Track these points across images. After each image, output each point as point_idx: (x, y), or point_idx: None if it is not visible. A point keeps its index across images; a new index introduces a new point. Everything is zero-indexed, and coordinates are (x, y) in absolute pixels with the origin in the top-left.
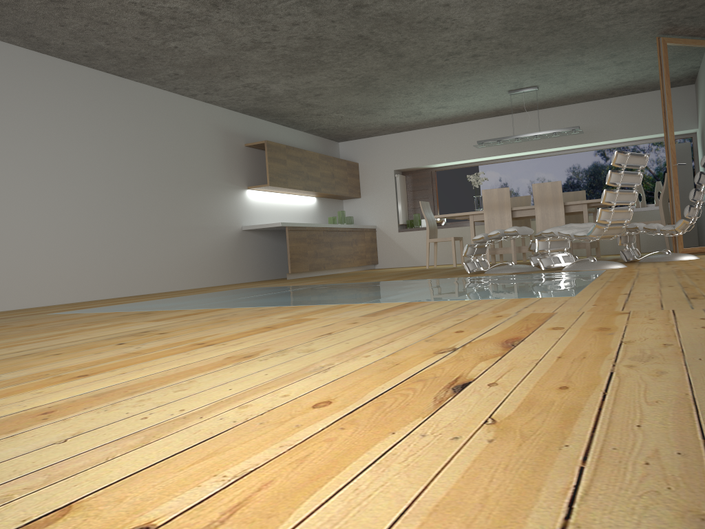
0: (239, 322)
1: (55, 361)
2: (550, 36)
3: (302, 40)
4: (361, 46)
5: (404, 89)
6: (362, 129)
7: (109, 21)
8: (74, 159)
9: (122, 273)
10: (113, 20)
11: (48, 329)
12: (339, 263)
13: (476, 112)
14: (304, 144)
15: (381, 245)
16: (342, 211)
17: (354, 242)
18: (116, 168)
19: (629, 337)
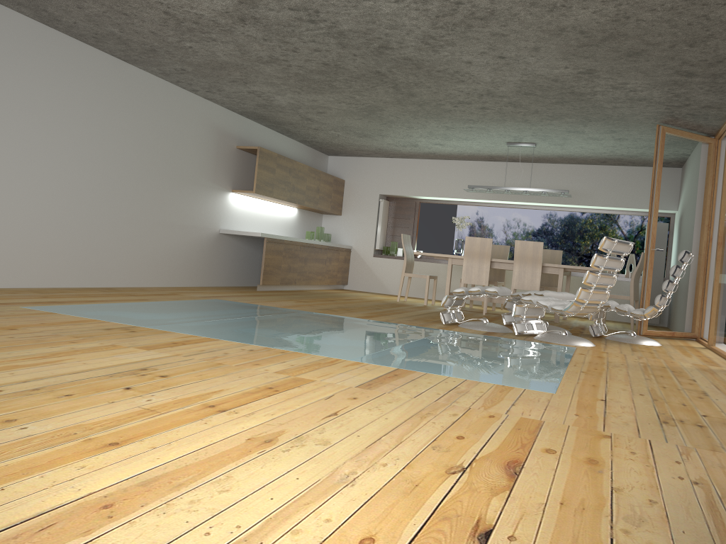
0: (235, 370)
1: (72, 408)
2: (559, 105)
3: (319, 65)
4: (376, 80)
5: (407, 123)
6: (355, 149)
7: (129, 13)
8: (64, 140)
9: (93, 263)
10: (134, 13)
11: (36, 341)
12: (310, 280)
13: (471, 154)
14: (295, 154)
15: (353, 266)
16: (321, 227)
17: (328, 260)
18: (104, 154)
19: (617, 482)
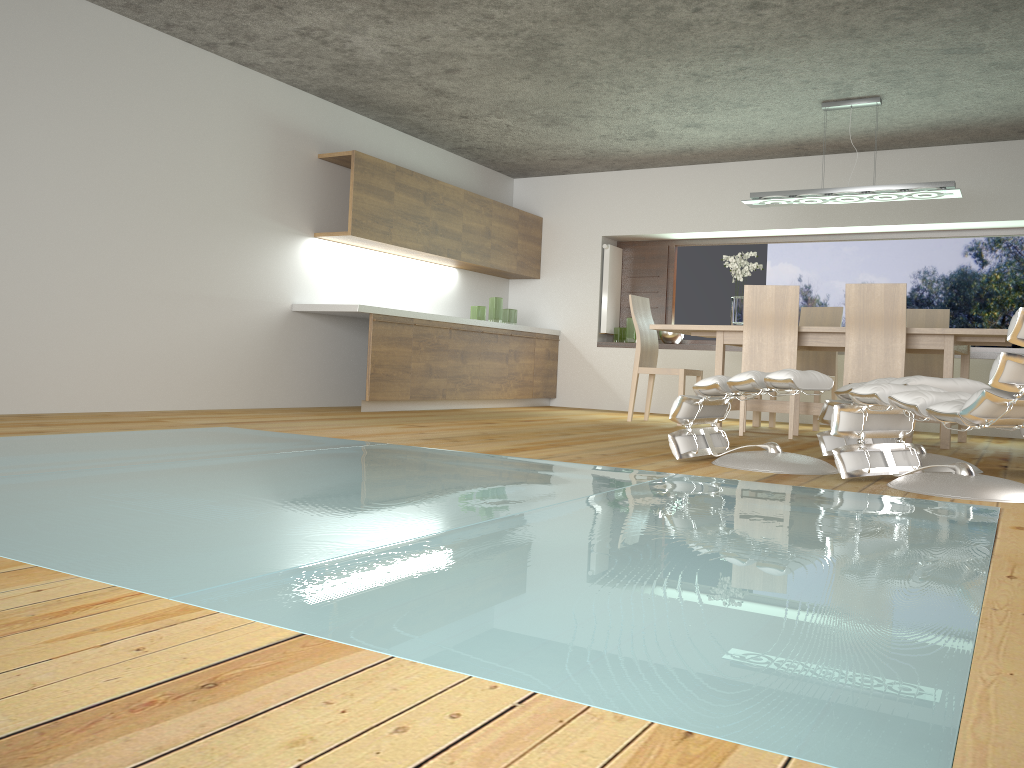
0: None
1: None
2: None
3: None
4: None
5: (617, 76)
6: (551, 157)
7: None
8: None
9: None
10: None
11: None
12: (477, 390)
13: (759, 144)
14: (444, 173)
15: (564, 366)
16: (497, 297)
17: (512, 355)
18: (8, 159)
19: None
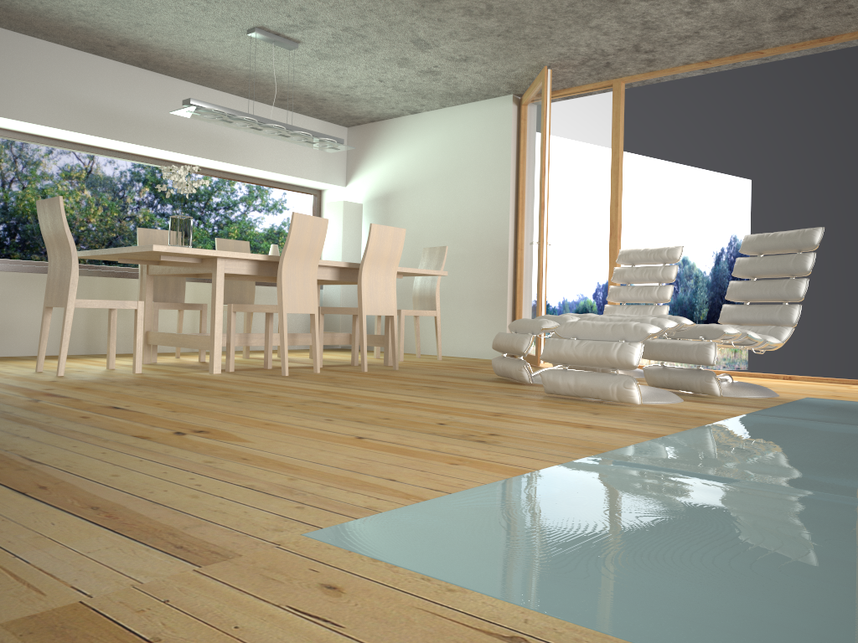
0: None
1: None
2: None
3: None
4: None
5: None
6: None
7: None
8: None
9: None
10: None
11: None
12: None
13: (92, 27)
14: None
15: None
16: None
17: None
18: None
19: None
